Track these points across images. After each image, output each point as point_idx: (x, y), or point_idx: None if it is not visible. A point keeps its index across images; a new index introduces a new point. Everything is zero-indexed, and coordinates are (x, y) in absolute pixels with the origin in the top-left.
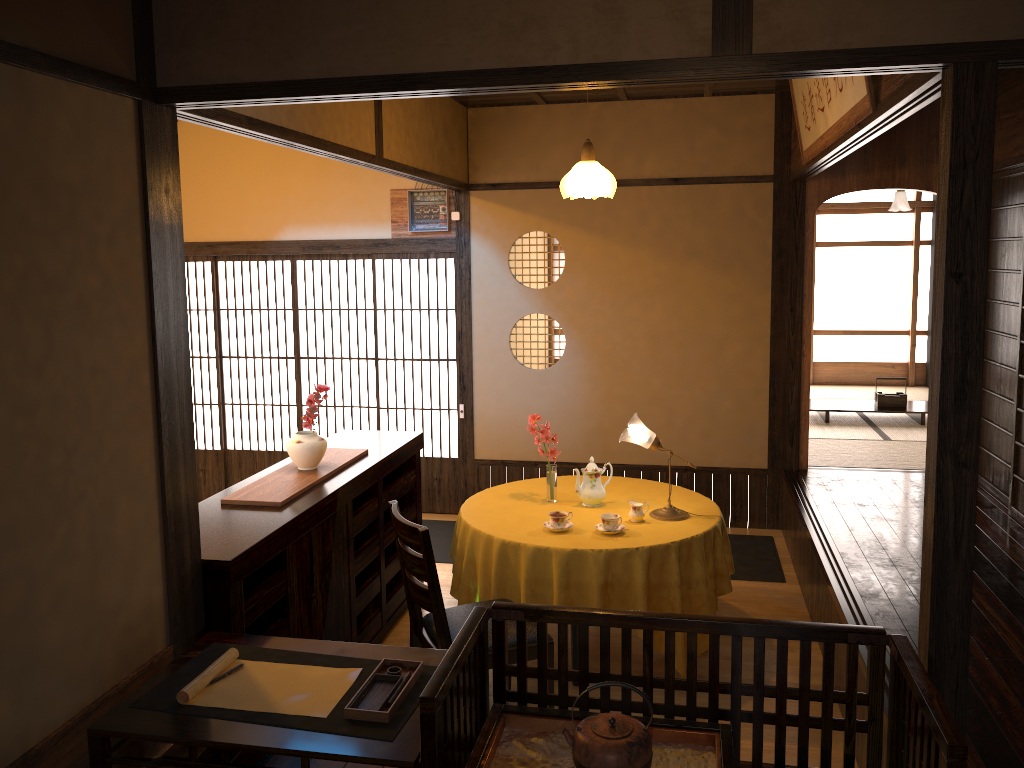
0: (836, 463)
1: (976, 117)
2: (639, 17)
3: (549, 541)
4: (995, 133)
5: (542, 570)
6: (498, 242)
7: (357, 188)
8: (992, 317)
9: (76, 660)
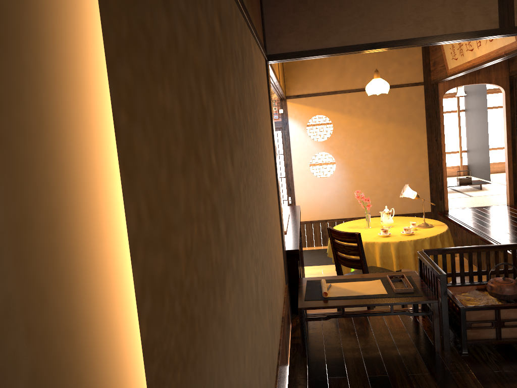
0: (458, 207)
1: None
2: (469, 15)
3: (386, 240)
4: None
5: (386, 252)
6: (301, 121)
7: None
8: None
9: (281, 284)
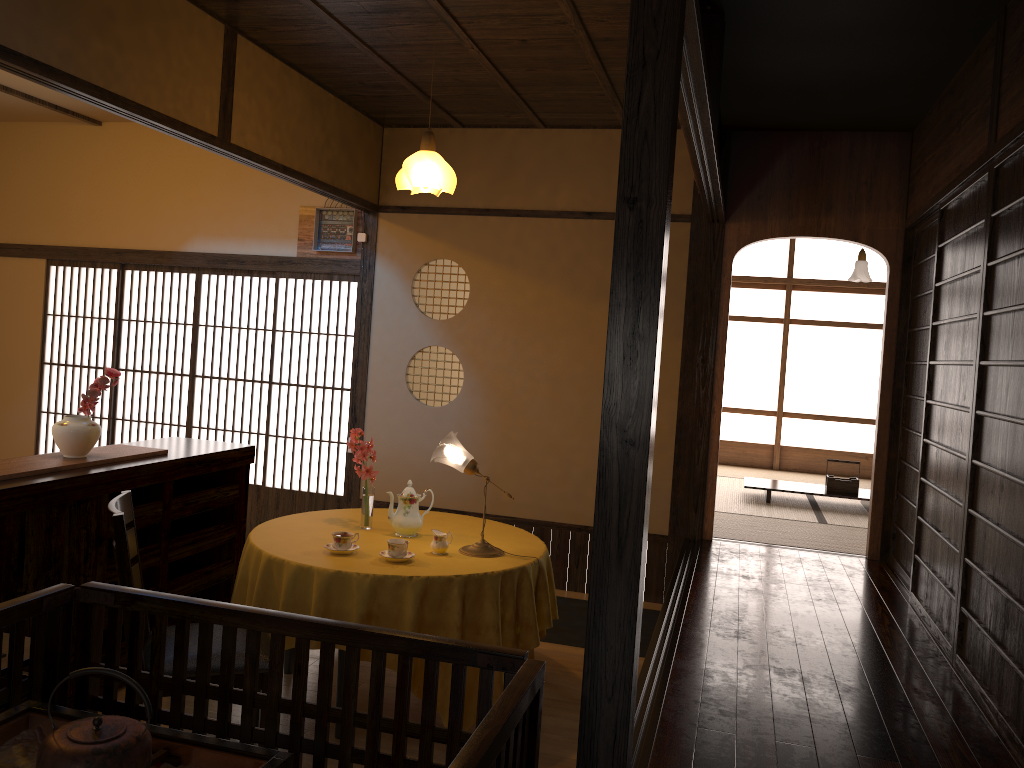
0: (748, 537)
1: (659, 7)
2: None
3: (318, 561)
4: (921, 178)
5: (303, 593)
6: (403, 268)
7: (267, 203)
8: (914, 381)
9: None
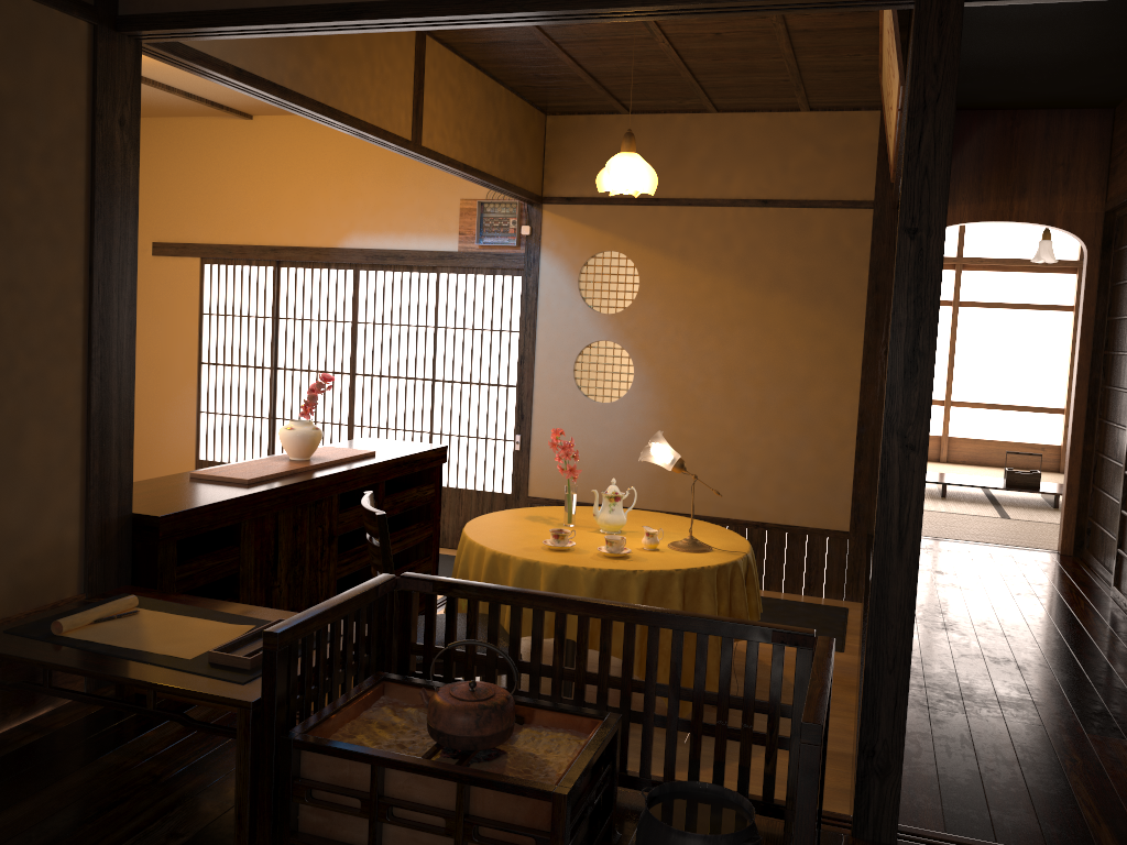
0: (932, 533)
1: (939, 54)
2: None
3: (542, 556)
4: (1125, 160)
5: (530, 587)
6: (569, 261)
7: (426, 196)
8: (1115, 372)
9: None
